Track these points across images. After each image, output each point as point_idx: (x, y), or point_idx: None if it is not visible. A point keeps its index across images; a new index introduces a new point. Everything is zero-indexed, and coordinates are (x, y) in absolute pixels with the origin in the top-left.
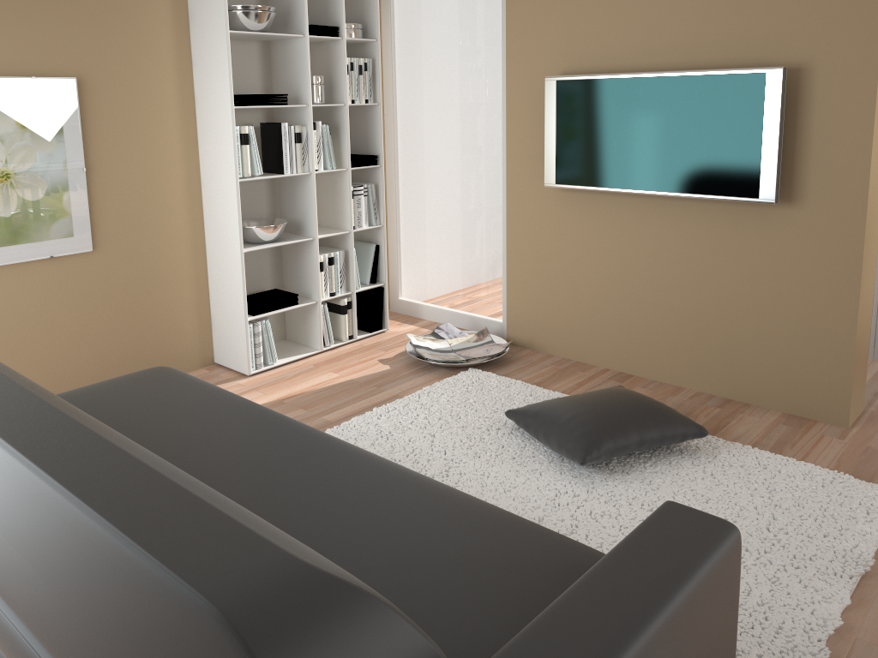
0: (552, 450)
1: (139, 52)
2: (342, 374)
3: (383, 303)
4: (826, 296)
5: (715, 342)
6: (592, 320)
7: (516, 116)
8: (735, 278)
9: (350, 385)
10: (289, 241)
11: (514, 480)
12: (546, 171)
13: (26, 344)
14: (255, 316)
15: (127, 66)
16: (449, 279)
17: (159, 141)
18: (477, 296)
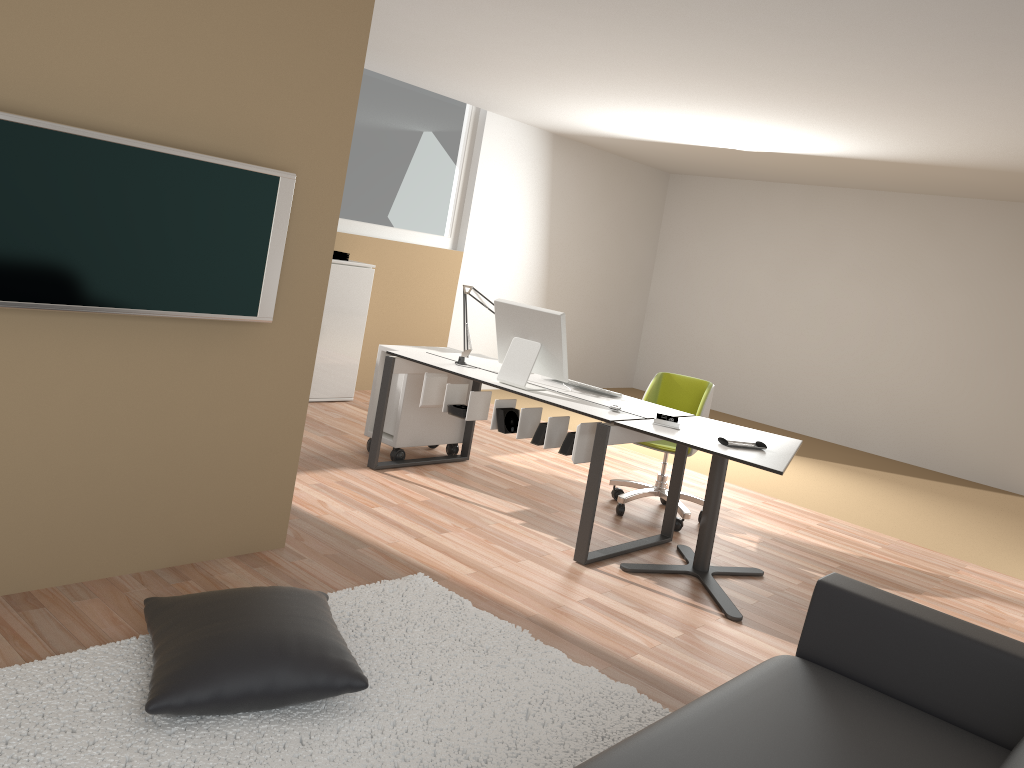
0: (271, 707)
1: None
2: None
3: None
4: (281, 415)
5: (160, 500)
6: None
7: None
8: (193, 412)
9: None
10: None
11: (320, 765)
12: None
13: None
14: None
15: None
16: None
17: None
18: None
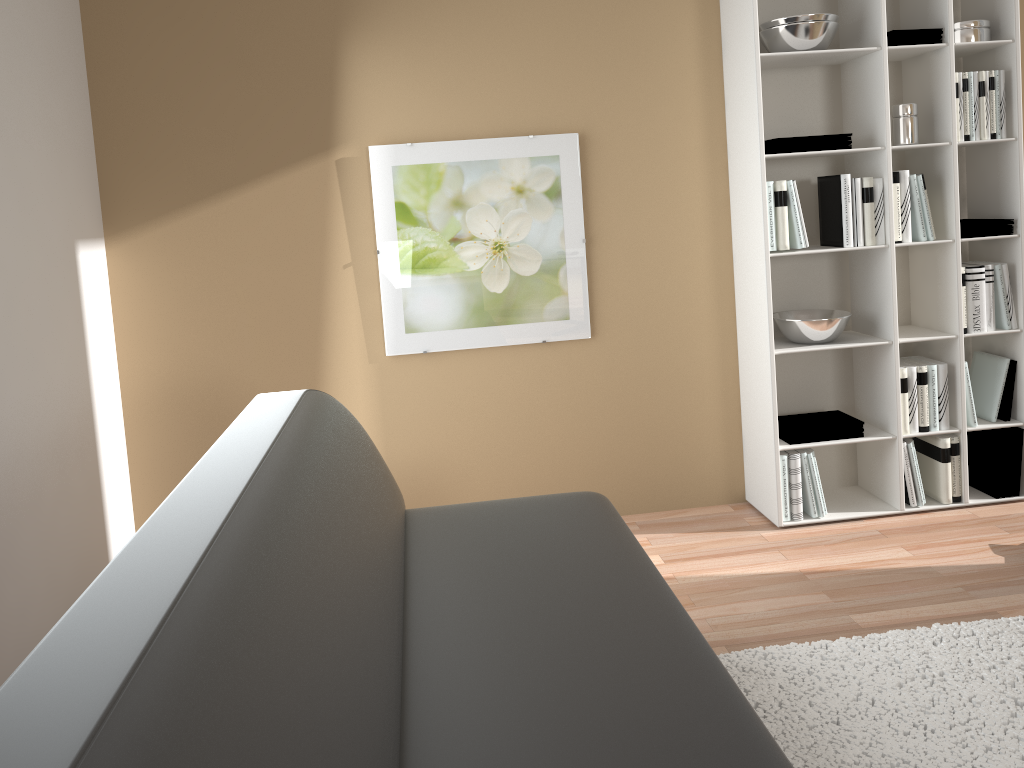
0: None
1: (655, 97)
2: (916, 555)
3: (1022, 455)
4: None
5: None
6: None
7: None
8: None
9: (920, 575)
10: (850, 343)
11: None
12: None
13: (514, 439)
14: (792, 445)
15: (640, 115)
16: None
17: (677, 206)
18: None
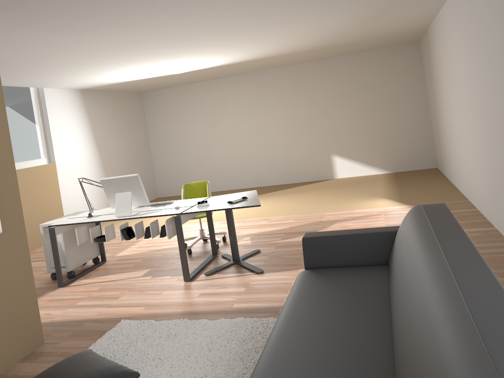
0: None
1: None
2: None
3: None
4: (20, 278)
5: None
6: None
7: None
8: None
9: None
10: None
11: None
12: None
13: None
14: None
15: None
16: None
17: None
18: None
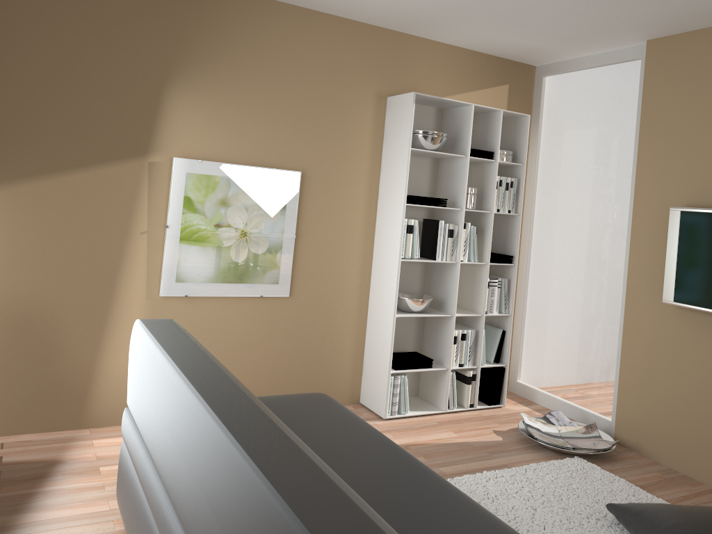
0: None
1: (345, 158)
2: (460, 435)
3: (503, 382)
4: None
5: None
6: (703, 437)
7: (640, 237)
8: None
9: (465, 446)
10: (432, 314)
11: None
12: (665, 289)
13: (232, 358)
14: (397, 370)
15: (335, 167)
16: (564, 372)
17: (348, 223)
18: (588, 391)
